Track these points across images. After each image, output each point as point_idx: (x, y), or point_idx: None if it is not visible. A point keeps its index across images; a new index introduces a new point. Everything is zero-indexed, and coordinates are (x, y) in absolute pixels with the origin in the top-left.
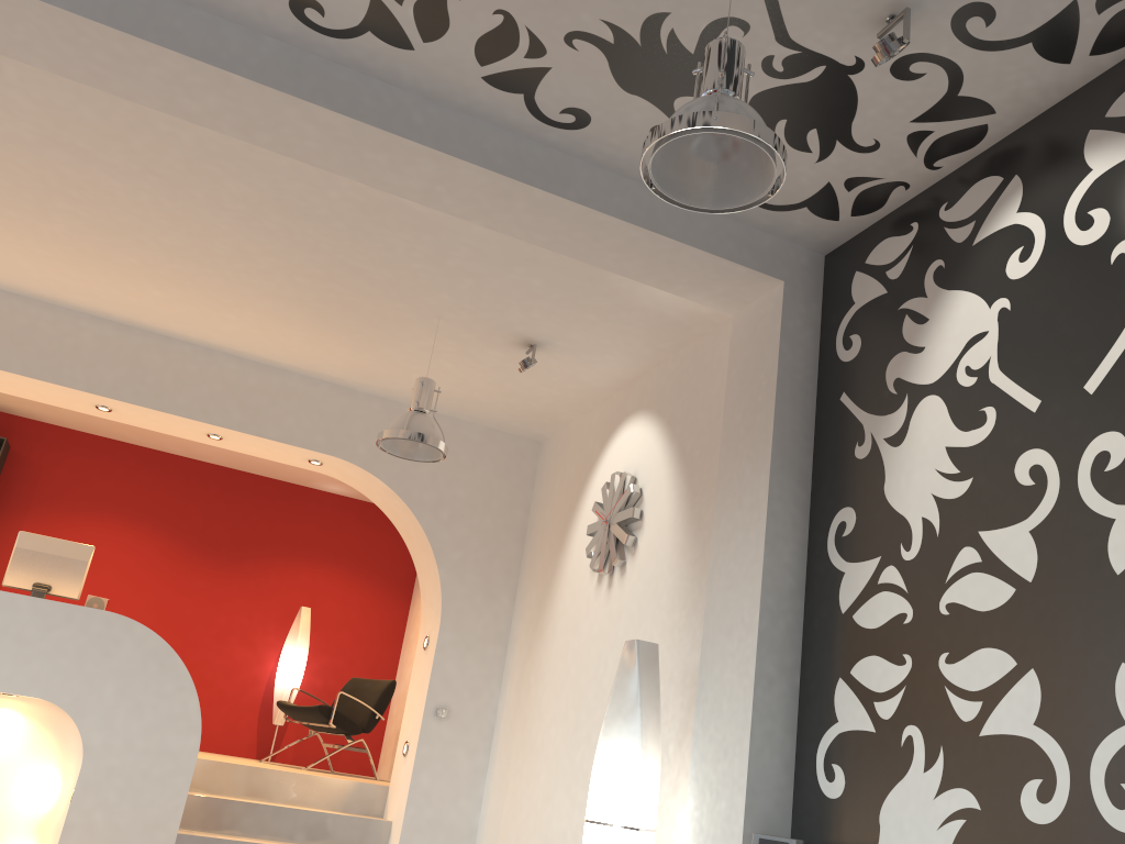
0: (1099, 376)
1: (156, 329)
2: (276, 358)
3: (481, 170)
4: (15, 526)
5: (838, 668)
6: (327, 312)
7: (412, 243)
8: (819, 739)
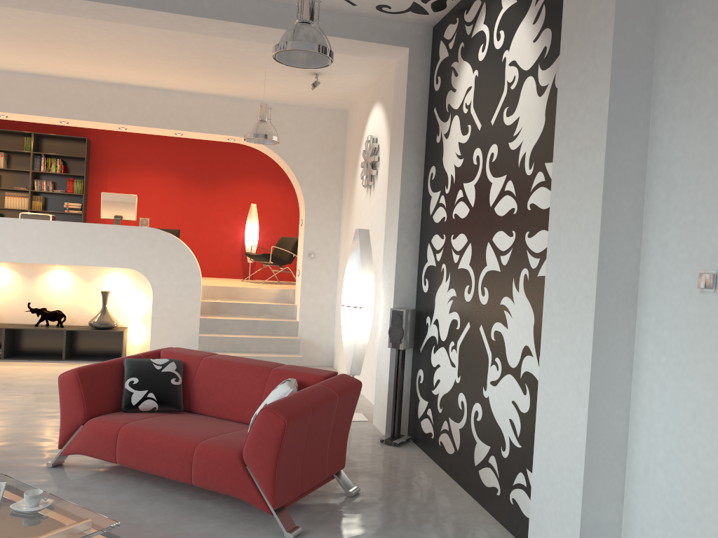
0: (494, 117)
1: (136, 84)
2: (198, 90)
3: (243, 24)
4: (104, 181)
5: (428, 239)
6: (212, 71)
7: (235, 42)
8: (423, 268)
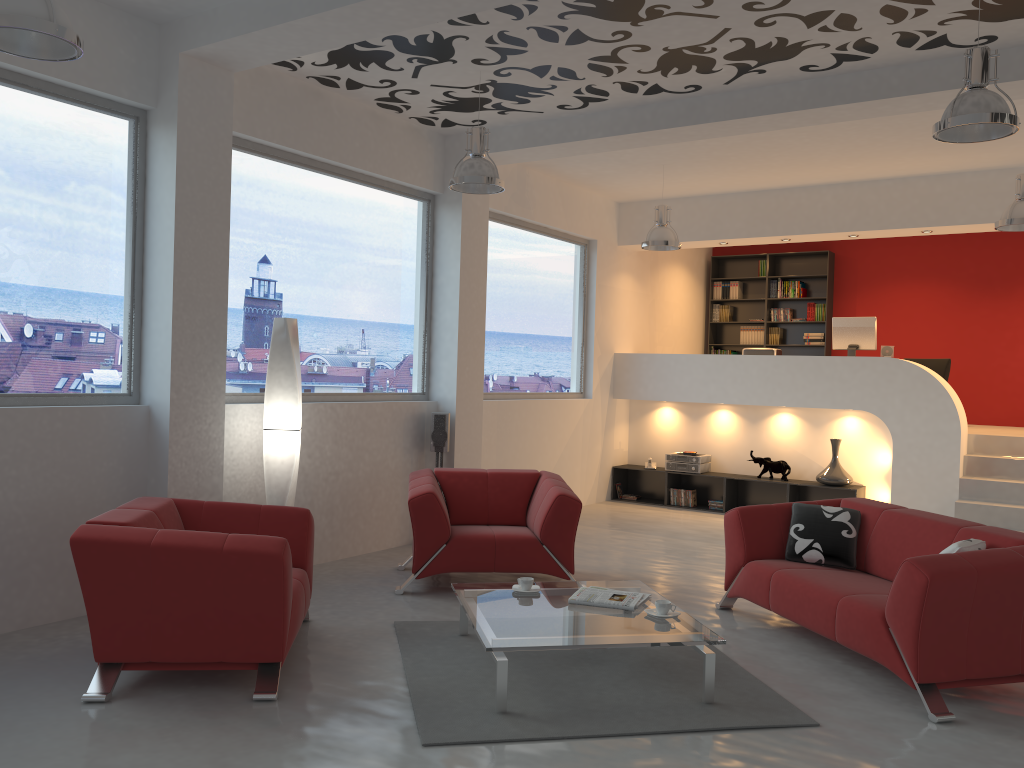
0: None
1: (865, 179)
2: (947, 170)
3: (942, 92)
4: (851, 302)
5: None
6: (952, 144)
7: None
8: None
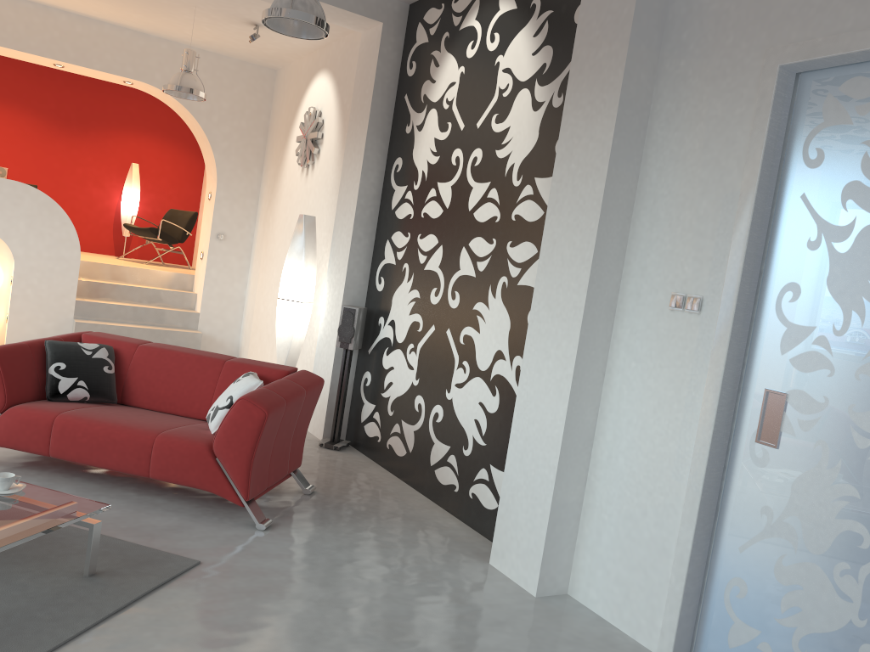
0: (481, 121)
1: None
2: (92, 15)
3: None
4: None
5: (388, 235)
6: None
7: None
8: (378, 265)
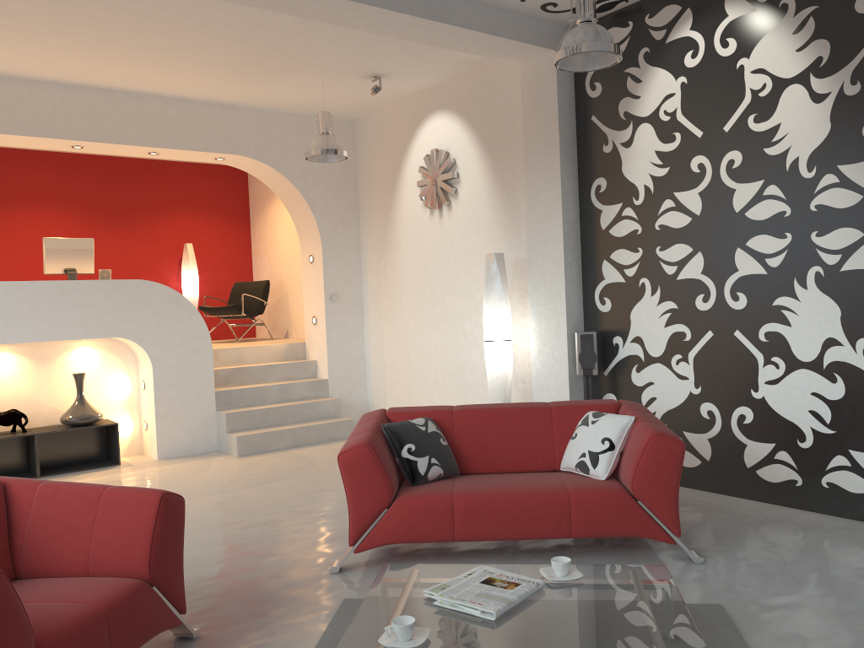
0: (730, 124)
1: (103, 86)
2: (187, 95)
3: (409, 16)
4: None
5: (603, 255)
6: (244, 70)
7: (326, 36)
8: (595, 287)
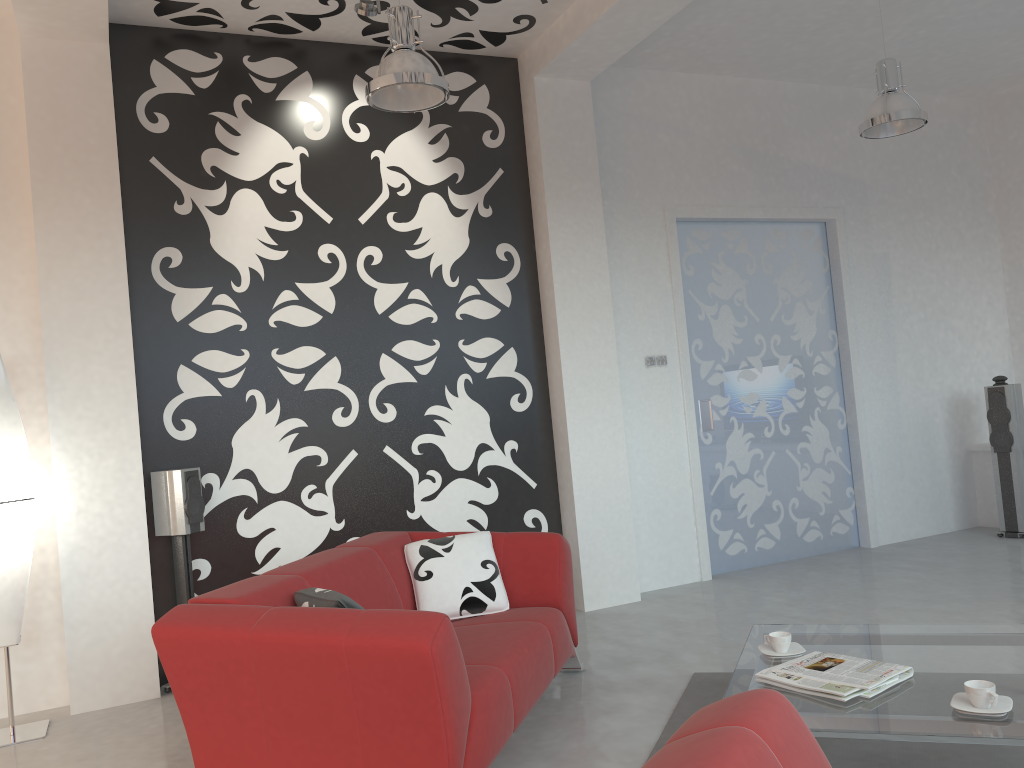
0: (366, 216)
1: None
2: None
3: None
4: None
5: (179, 358)
6: None
7: None
8: (164, 405)
